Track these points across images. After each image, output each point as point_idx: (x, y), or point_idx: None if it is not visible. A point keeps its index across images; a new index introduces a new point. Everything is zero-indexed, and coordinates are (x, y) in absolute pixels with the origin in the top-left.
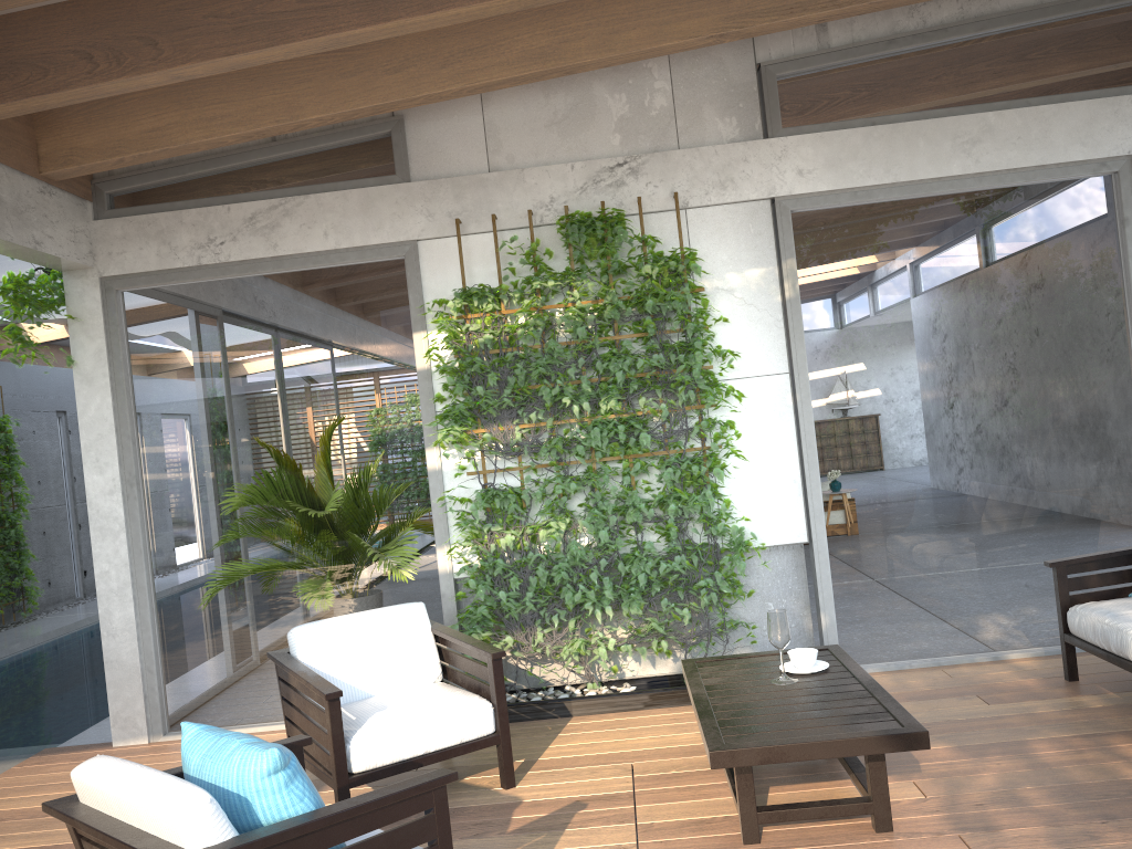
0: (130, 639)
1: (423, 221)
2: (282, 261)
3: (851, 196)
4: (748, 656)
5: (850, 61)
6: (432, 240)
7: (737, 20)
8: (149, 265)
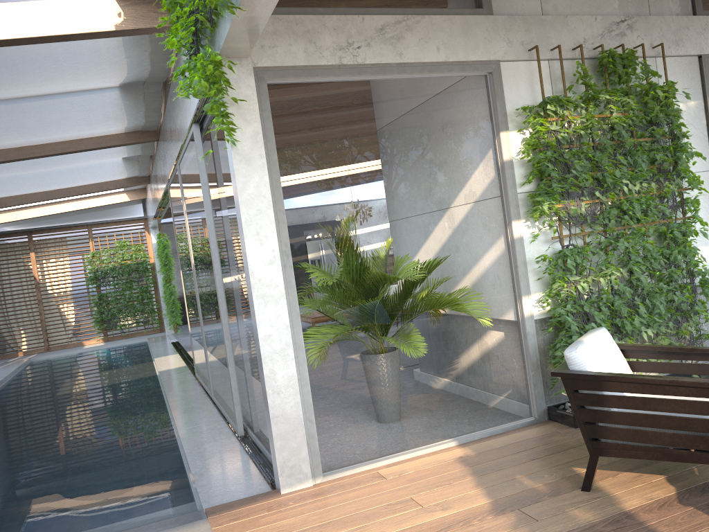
0: (294, 394)
1: (505, 46)
2: (405, 67)
3: None
4: None
5: None
6: (508, 62)
7: None
8: (298, 60)
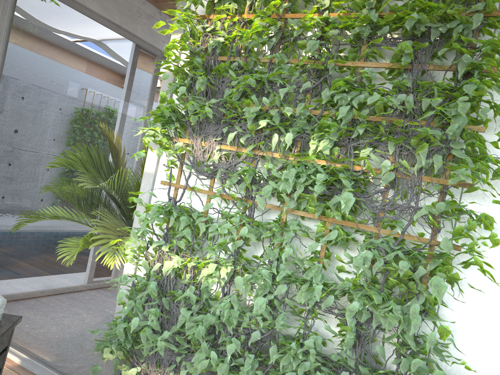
0: None
1: None
2: None
3: None
4: None
5: None
6: None
7: None
8: None
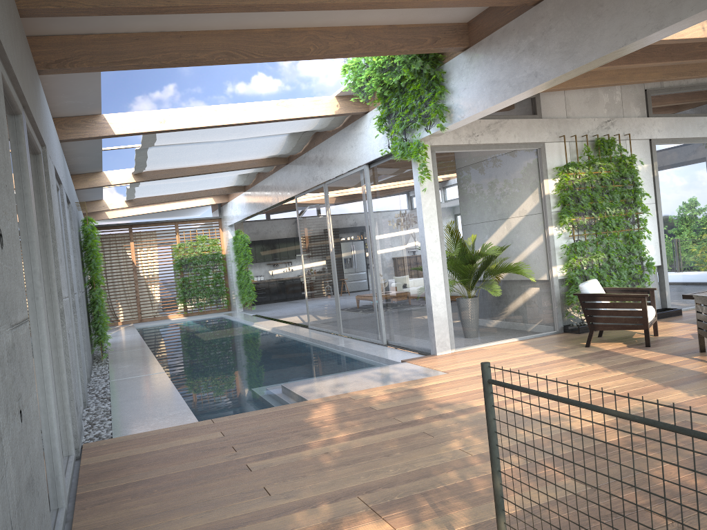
0: (443, 307)
1: (547, 135)
2: (498, 145)
3: (671, 141)
4: (701, 292)
5: (669, 93)
6: (548, 143)
7: (666, 75)
8: (450, 142)
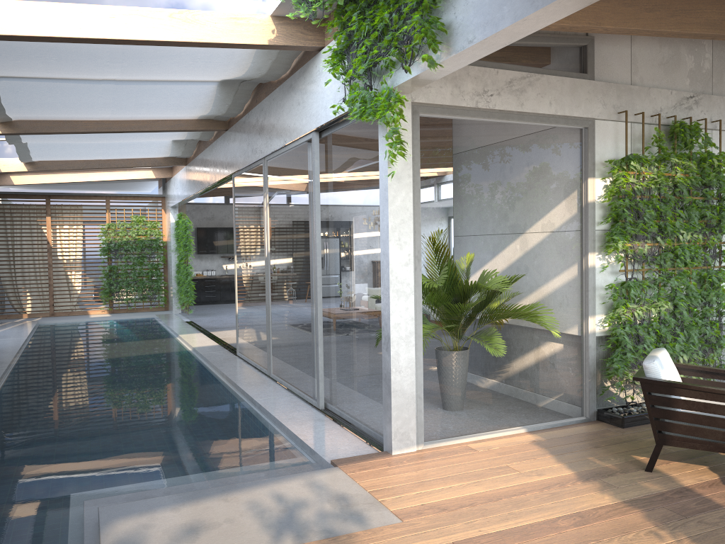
0: (411, 374)
1: (600, 107)
2: (523, 116)
3: None
4: None
5: None
6: (600, 120)
7: None
8: (445, 100)
